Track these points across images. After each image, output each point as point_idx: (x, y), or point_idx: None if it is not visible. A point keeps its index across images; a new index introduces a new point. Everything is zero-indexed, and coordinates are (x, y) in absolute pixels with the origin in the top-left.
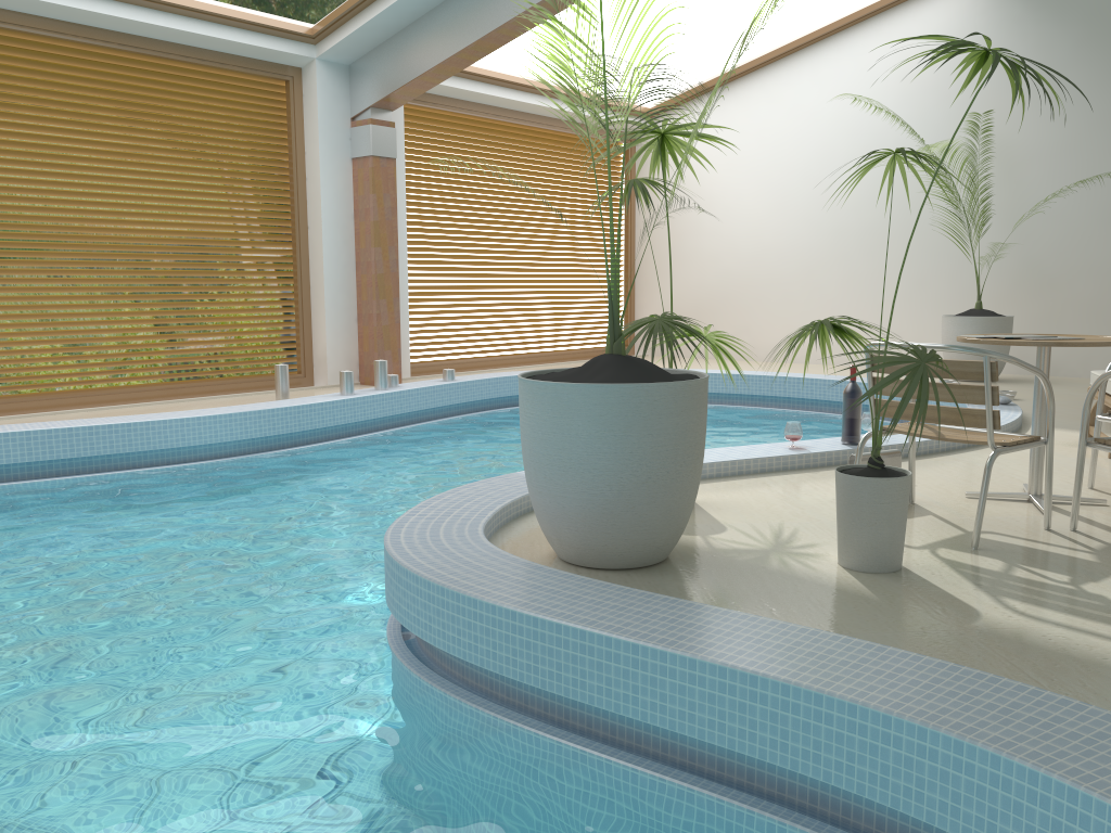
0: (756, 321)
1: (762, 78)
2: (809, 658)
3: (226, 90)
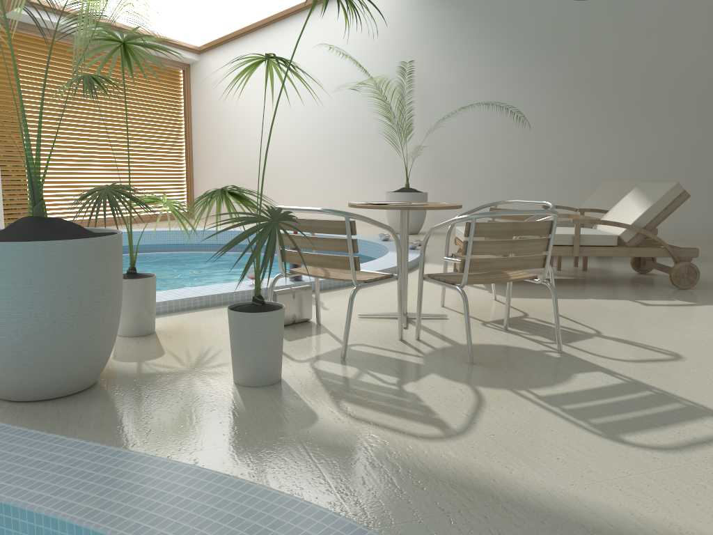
0: (275, 195)
1: (273, 31)
2: (122, 491)
3: None
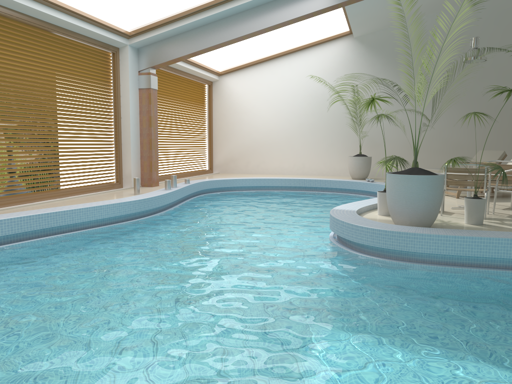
0: (267, 158)
1: (268, 64)
2: None
3: (89, 55)
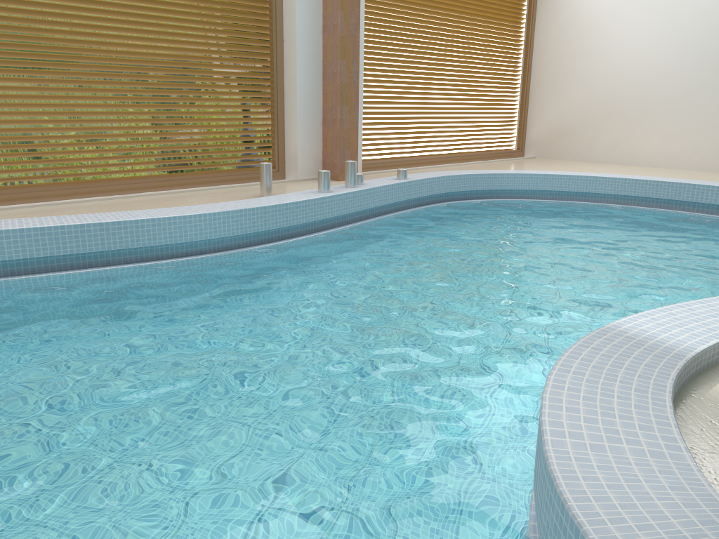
0: (636, 132)
1: None
2: None
3: None
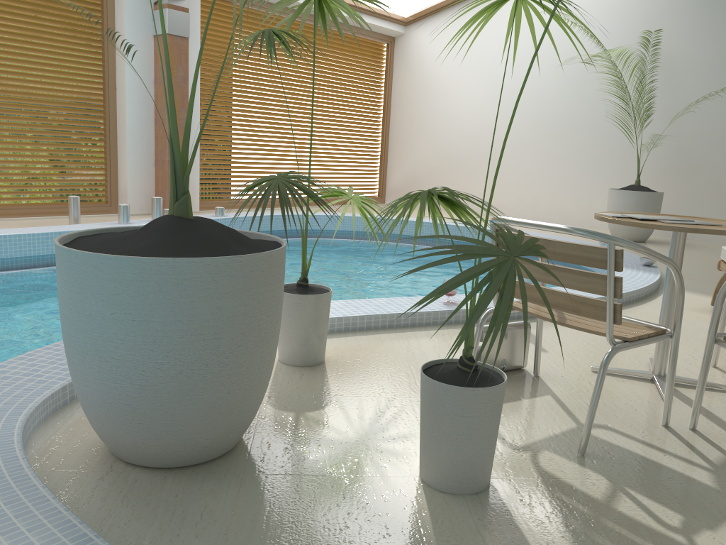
0: (473, 184)
1: None
2: None
3: None
